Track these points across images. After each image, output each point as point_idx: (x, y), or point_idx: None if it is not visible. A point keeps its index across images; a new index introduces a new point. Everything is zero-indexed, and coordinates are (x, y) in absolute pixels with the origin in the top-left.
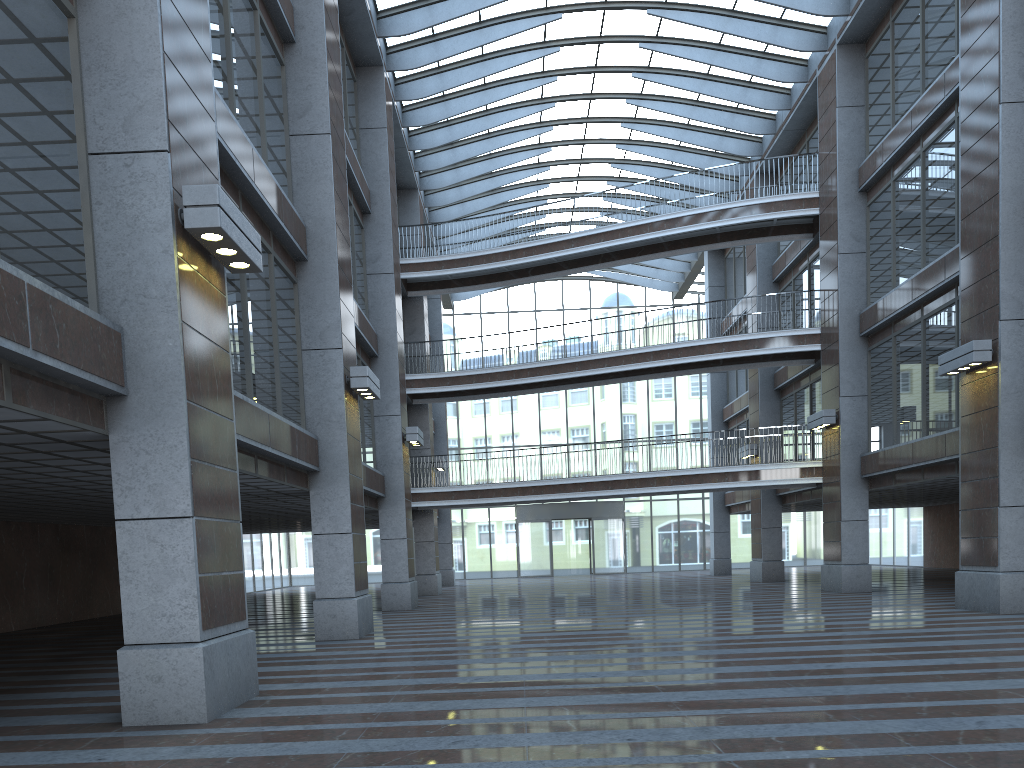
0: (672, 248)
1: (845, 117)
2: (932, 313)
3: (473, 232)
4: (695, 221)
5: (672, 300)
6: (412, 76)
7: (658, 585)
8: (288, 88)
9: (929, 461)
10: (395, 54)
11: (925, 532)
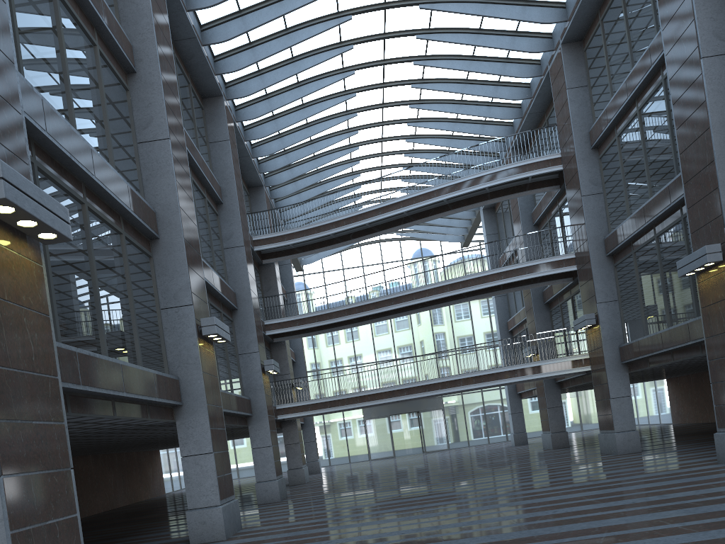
0: (455, 207)
1: (574, 95)
2: (663, 231)
3: (310, 214)
4: (469, 185)
5: (461, 248)
6: (247, 103)
7: (473, 459)
8: (133, 107)
9: (677, 346)
10: (232, 87)
11: (670, 397)
